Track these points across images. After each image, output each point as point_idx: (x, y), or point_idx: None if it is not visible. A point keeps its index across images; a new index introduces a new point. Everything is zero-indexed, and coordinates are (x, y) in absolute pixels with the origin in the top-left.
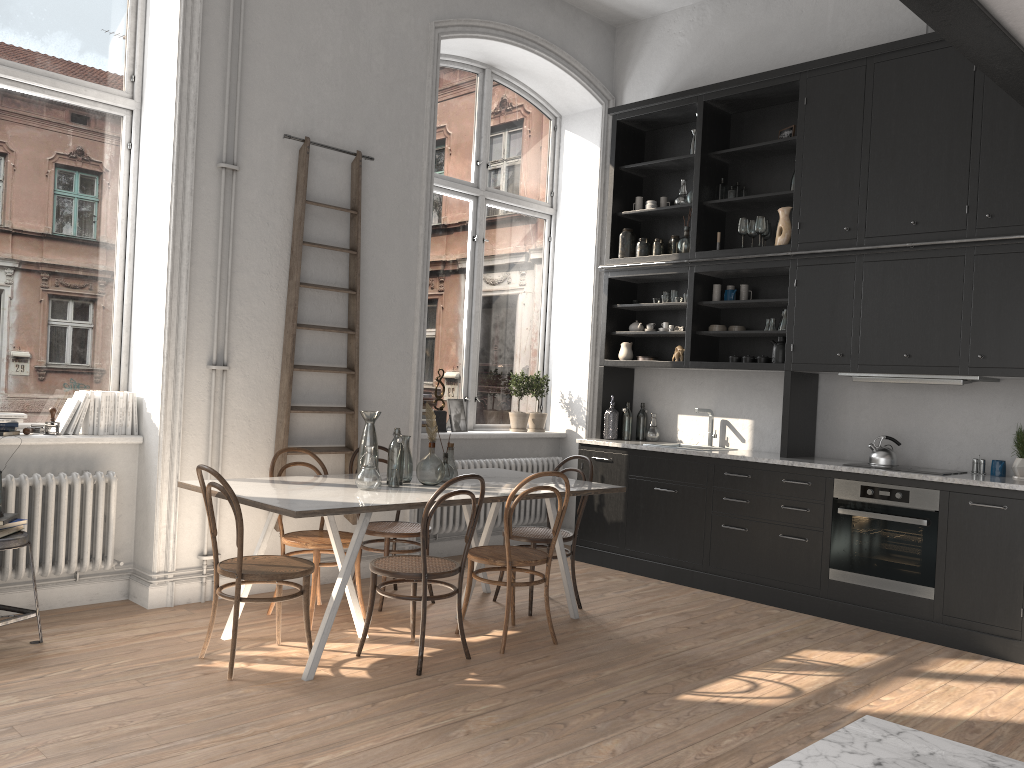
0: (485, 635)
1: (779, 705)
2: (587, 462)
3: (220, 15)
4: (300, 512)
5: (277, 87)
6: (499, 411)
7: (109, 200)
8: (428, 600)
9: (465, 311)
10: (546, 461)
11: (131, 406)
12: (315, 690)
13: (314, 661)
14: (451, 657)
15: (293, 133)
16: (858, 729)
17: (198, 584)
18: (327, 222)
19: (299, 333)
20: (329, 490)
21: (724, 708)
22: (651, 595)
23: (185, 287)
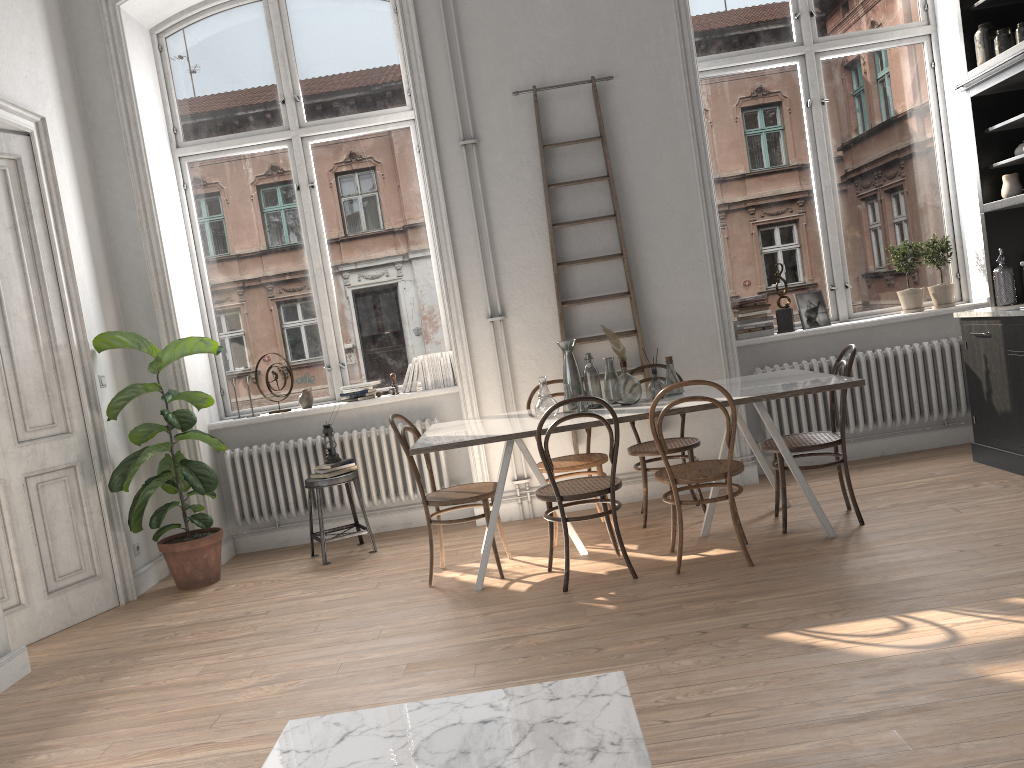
0: (695, 554)
1: (883, 656)
2: (969, 340)
3: (435, 13)
4: (413, 450)
5: (500, 51)
6: (889, 292)
7: (413, 199)
8: (569, 521)
9: (813, 190)
10: (946, 343)
11: (449, 362)
12: (467, 599)
13: (479, 574)
14: (623, 576)
15: (525, 87)
16: (567, 684)
17: (516, 504)
18: (578, 157)
19: (569, 270)
20: (511, 422)
21: (801, 652)
22: (996, 507)
23: (451, 258)
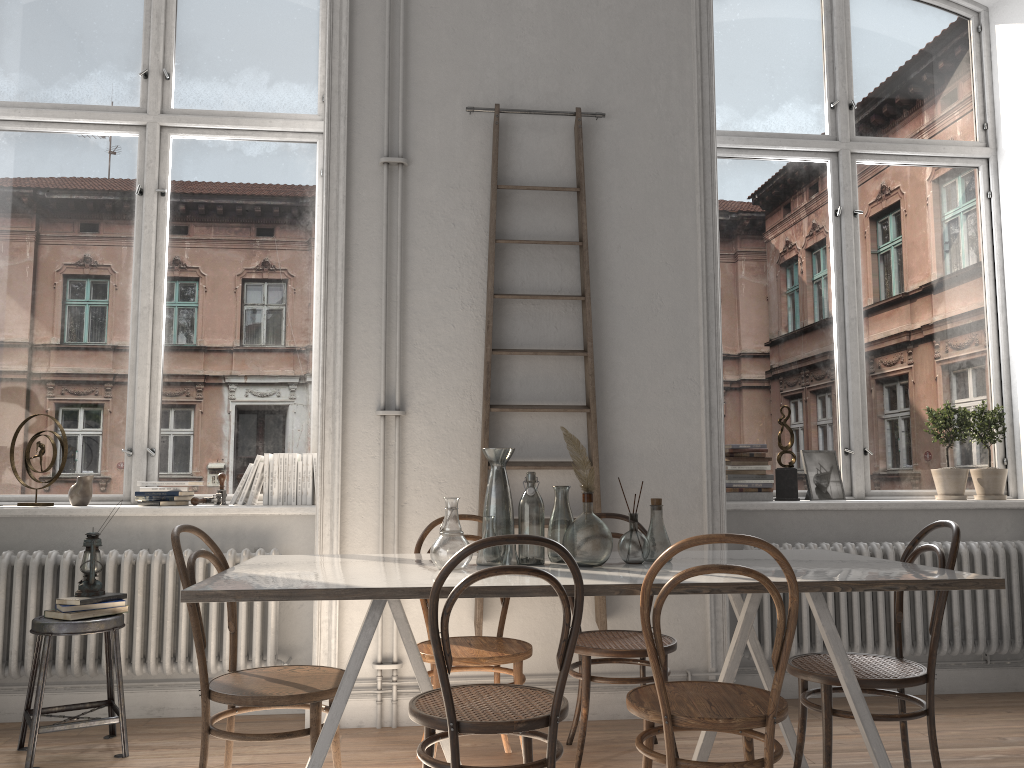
0: None
1: None
2: None
3: None
4: (189, 593)
5: (458, 54)
6: (917, 469)
7: (304, 237)
8: None
9: (833, 320)
10: (1001, 547)
11: (311, 470)
12: None
13: None
14: None
15: (484, 105)
16: None
17: (372, 702)
18: (542, 211)
19: (508, 362)
20: (387, 568)
21: None
22: None
23: (340, 315)
